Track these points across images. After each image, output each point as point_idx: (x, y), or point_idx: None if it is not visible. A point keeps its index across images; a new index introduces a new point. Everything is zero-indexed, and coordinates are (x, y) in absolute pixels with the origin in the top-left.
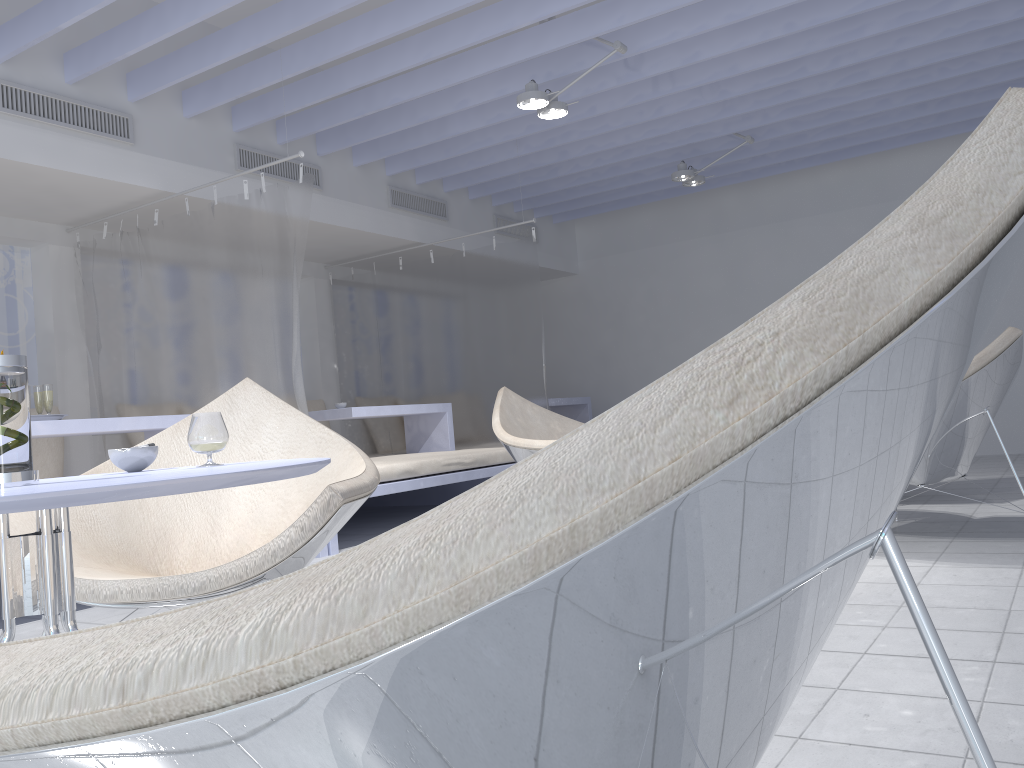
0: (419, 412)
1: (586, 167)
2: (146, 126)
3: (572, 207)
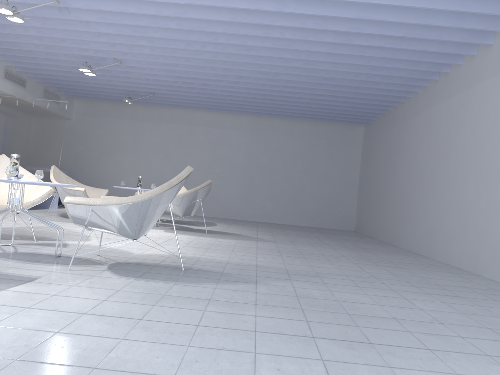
0: None
1: (90, 85)
2: None
3: (77, 94)
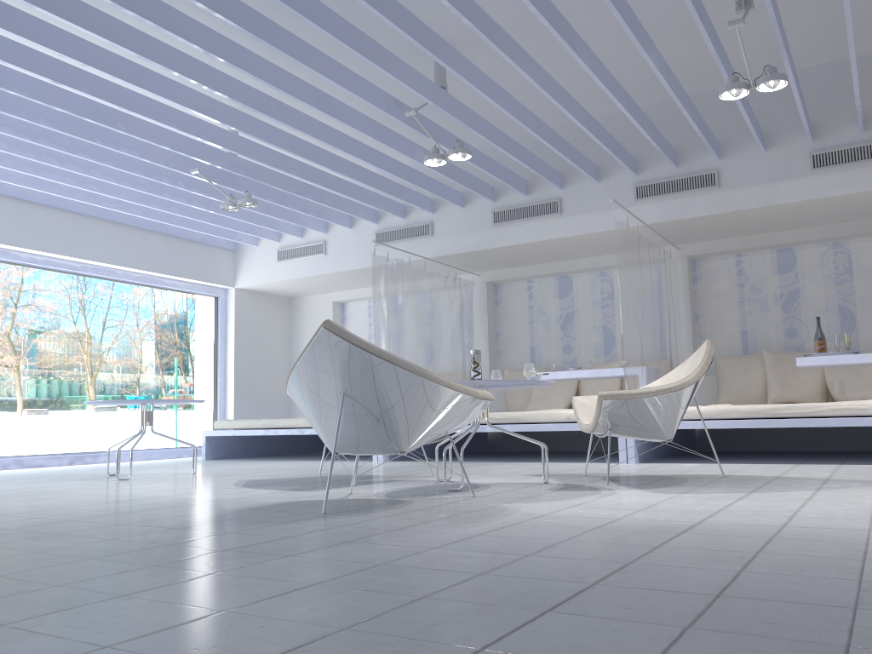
0: None
1: None
2: None
3: None
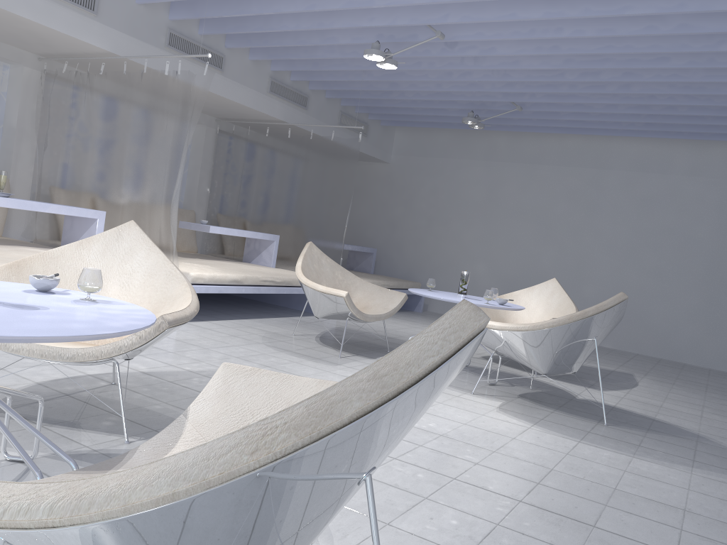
0: (256, 237)
1: (408, 97)
2: (107, 4)
3: (395, 118)
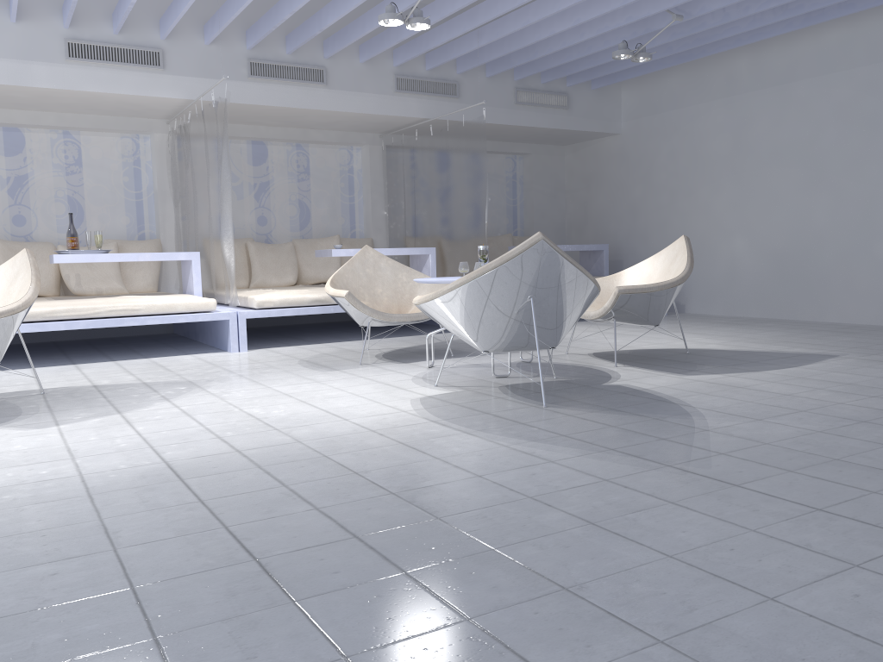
0: (400, 254)
1: (556, 48)
2: (174, 55)
3: (592, 77)
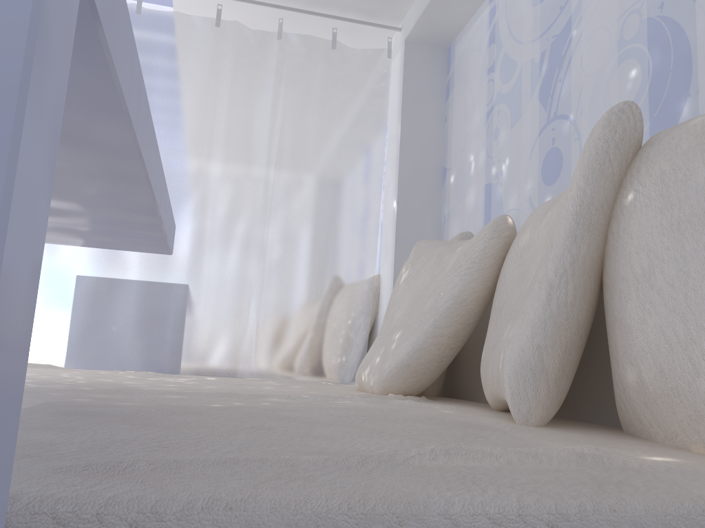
0: None
1: None
2: None
3: None
